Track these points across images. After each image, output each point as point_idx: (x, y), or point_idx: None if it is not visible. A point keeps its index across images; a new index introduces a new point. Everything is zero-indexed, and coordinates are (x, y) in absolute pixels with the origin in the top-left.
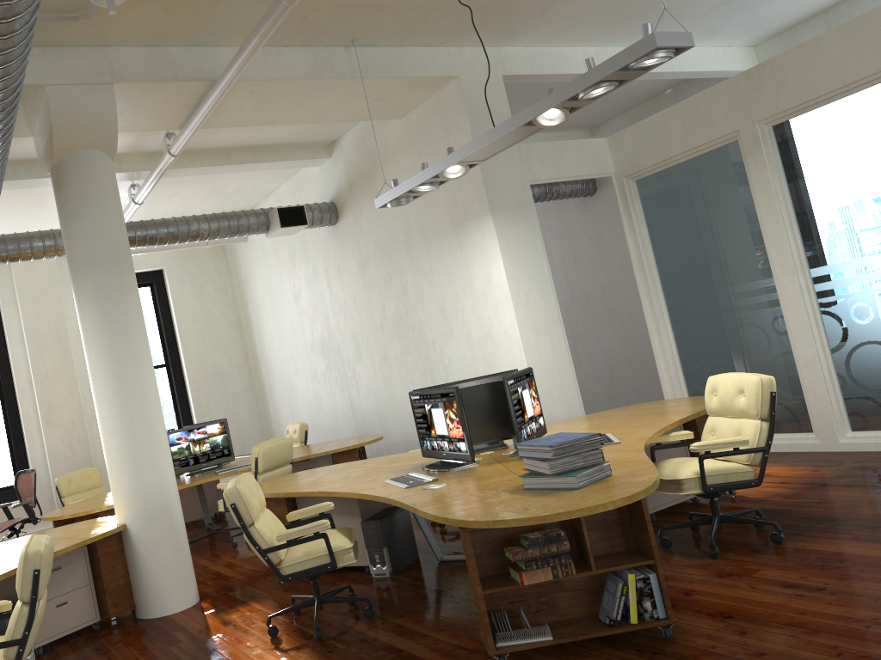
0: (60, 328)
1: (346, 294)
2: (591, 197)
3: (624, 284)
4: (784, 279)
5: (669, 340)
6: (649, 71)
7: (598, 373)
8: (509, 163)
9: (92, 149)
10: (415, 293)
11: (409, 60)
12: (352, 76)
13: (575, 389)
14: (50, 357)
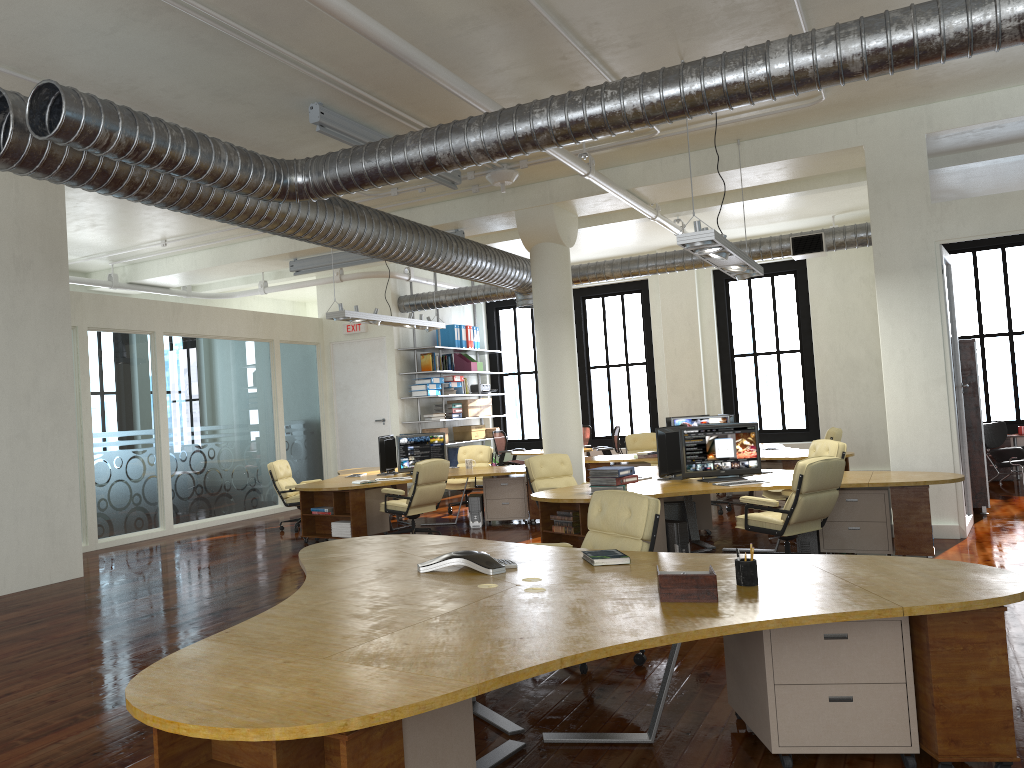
0: (690, 313)
1: None
2: None
3: None
4: None
5: None
6: None
7: None
8: (913, 225)
9: (546, 242)
10: None
11: (805, 141)
12: (739, 167)
13: (949, 448)
14: (679, 336)
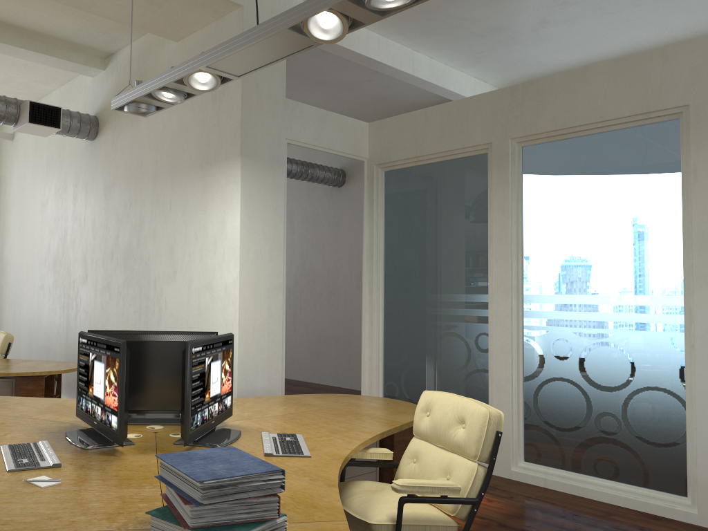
0: None
1: (87, 213)
2: (339, 188)
3: (347, 272)
4: (498, 299)
5: (379, 332)
6: (419, 77)
7: (308, 344)
8: (272, 114)
9: None
10: (150, 227)
11: None
12: None
13: (280, 362)
14: None
